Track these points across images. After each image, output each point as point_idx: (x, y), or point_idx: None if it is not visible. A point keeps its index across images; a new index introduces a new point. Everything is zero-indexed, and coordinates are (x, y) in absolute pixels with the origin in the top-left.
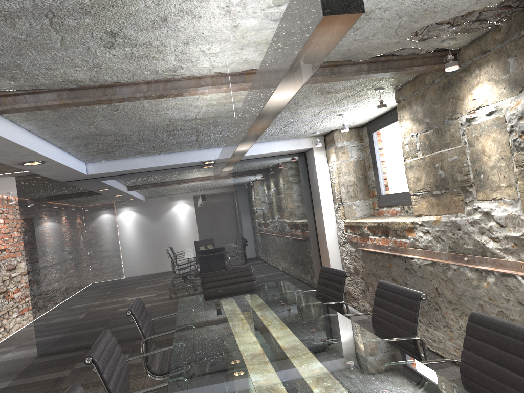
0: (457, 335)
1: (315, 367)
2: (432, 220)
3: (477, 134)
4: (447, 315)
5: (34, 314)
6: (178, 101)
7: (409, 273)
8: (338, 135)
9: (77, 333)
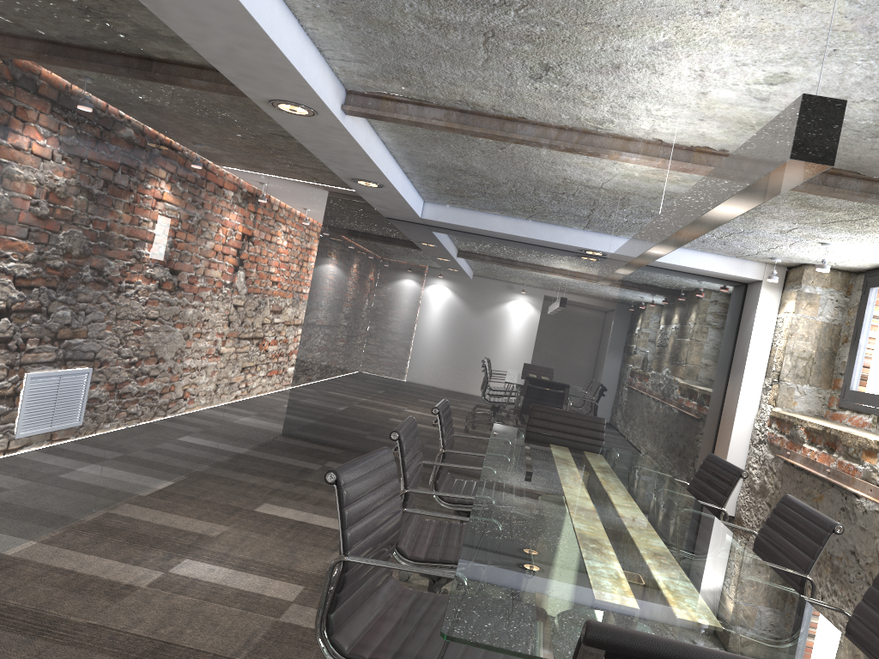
0: None
1: (656, 544)
2: None
3: None
4: None
5: (294, 379)
6: (587, 159)
7: (845, 517)
8: (811, 275)
9: (337, 424)
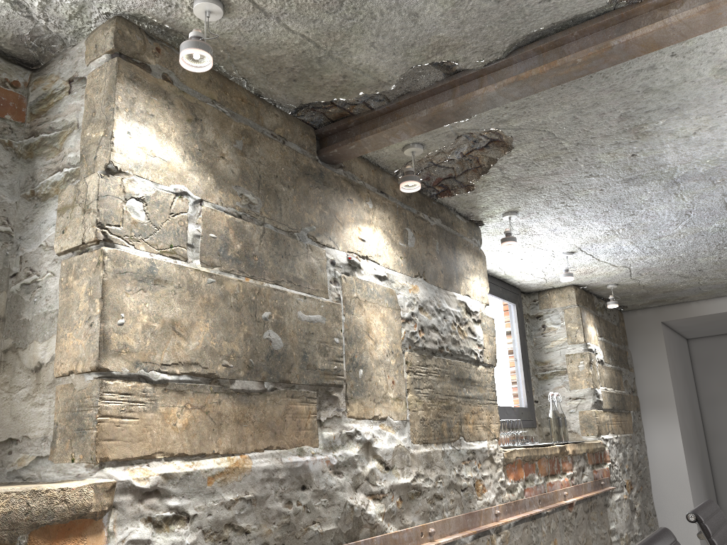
0: None
1: None
2: (210, 469)
3: (361, 297)
4: None
5: None
6: None
7: None
8: None
9: None
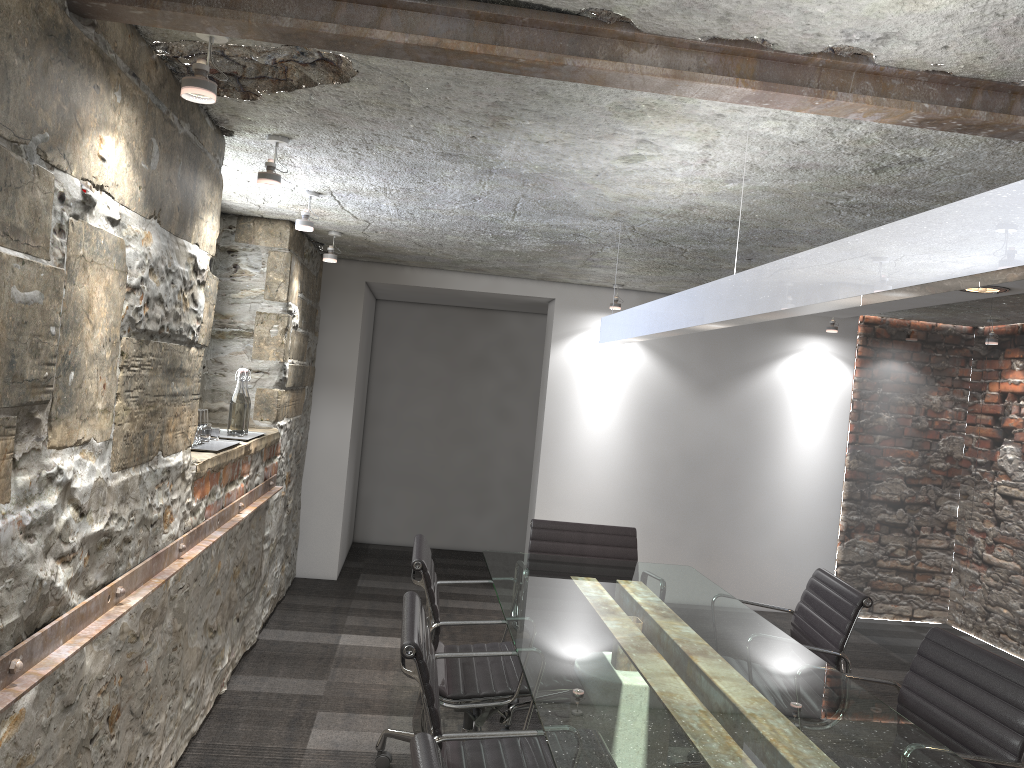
0: None
1: (613, 621)
2: None
3: (88, 256)
4: None
5: None
6: None
7: None
8: None
9: None
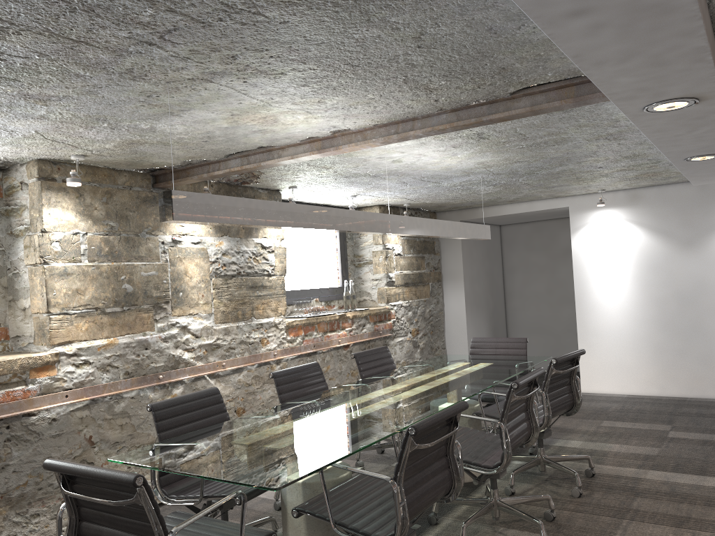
0: None
1: (423, 375)
2: (99, 345)
3: (181, 256)
4: (108, 465)
5: None
6: (329, 106)
7: (18, 444)
8: None
9: None
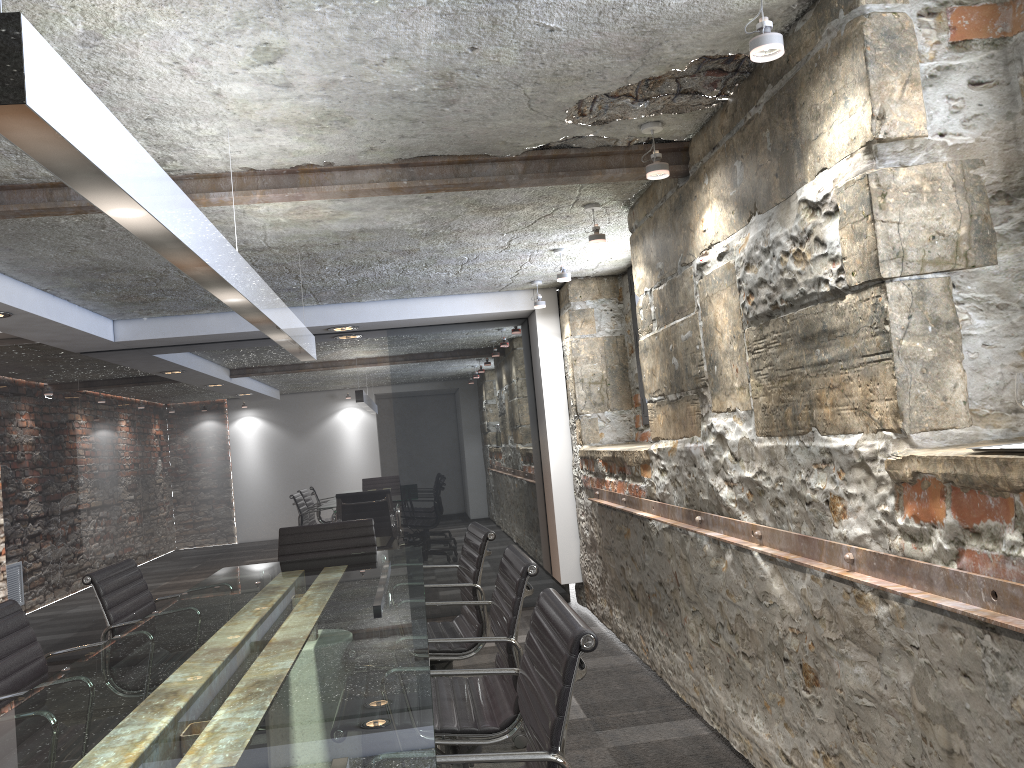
0: (695, 661)
1: (276, 667)
2: (668, 447)
3: (709, 293)
4: (686, 624)
5: (11, 590)
6: (210, 215)
7: (648, 546)
8: (577, 289)
9: (86, 629)
